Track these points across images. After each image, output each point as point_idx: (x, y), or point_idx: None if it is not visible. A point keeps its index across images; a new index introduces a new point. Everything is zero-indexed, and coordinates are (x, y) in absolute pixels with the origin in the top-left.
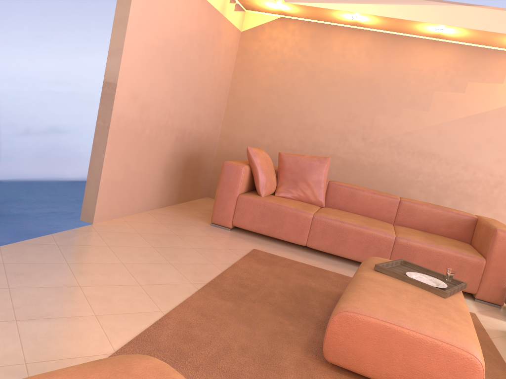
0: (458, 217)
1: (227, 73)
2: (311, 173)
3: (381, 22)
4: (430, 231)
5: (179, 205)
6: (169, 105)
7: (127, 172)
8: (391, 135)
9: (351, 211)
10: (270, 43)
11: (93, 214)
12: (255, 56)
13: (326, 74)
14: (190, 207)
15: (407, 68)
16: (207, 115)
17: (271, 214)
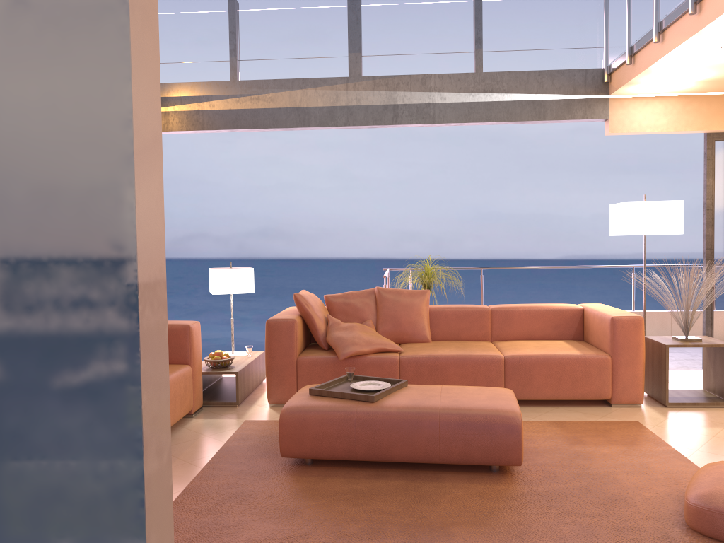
0: None
1: None
2: None
3: None
4: None
5: None
6: None
7: None
8: None
9: None
10: None
11: None
12: None
13: None
14: None
15: None
16: None
17: None
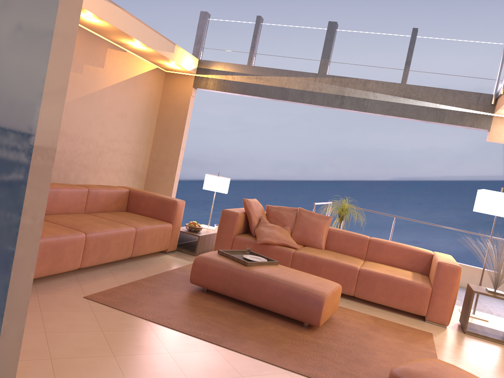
0: (121, 193)
1: None
2: None
3: None
4: (107, 210)
5: None
6: None
7: None
8: None
9: (54, 213)
10: None
11: None
12: None
13: None
14: None
15: None
16: None
17: (51, 251)
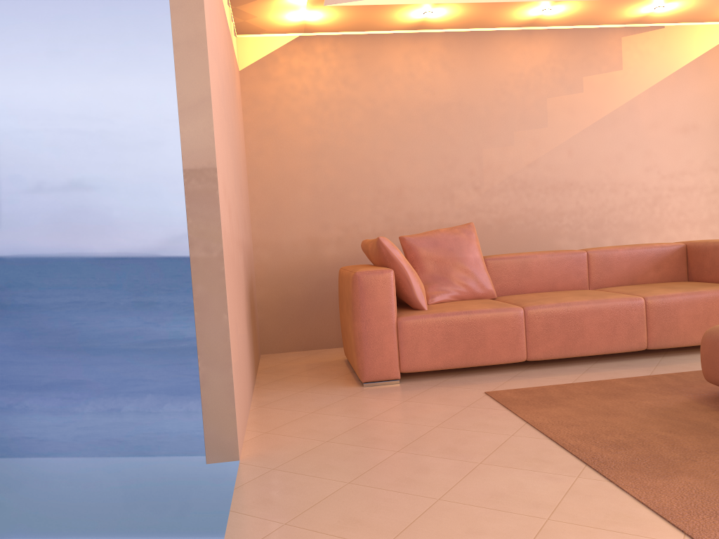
0: (664, 251)
1: (243, 141)
2: (463, 253)
3: (463, 15)
4: (638, 281)
5: (263, 379)
6: (235, 202)
7: (238, 341)
8: (510, 173)
9: (529, 292)
10: (294, 80)
11: (234, 441)
12: (275, 104)
13: (395, 108)
14: (279, 375)
15: (503, 75)
16: (246, 214)
17: (461, 332)
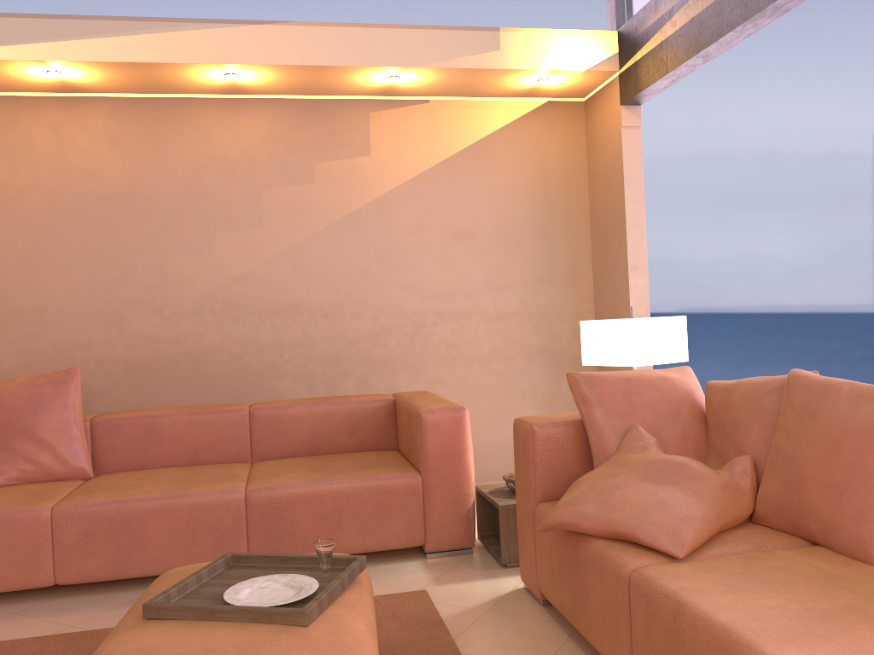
0: (363, 409)
1: None
2: (39, 414)
3: (114, 77)
4: (323, 450)
5: None
6: None
7: None
8: (208, 290)
9: (159, 466)
10: None
11: None
12: None
13: (37, 199)
14: None
15: (199, 158)
16: None
17: None
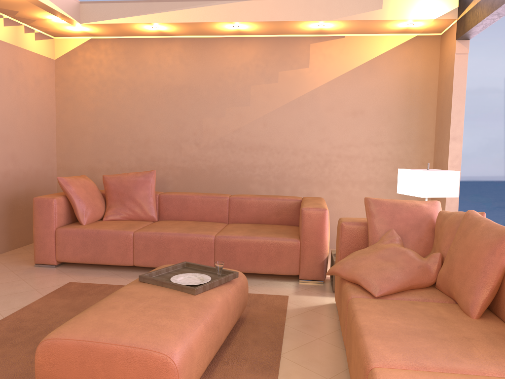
0: (284, 203)
1: (46, 105)
2: (136, 190)
3: (181, 29)
4: (263, 222)
5: (12, 251)
6: None
7: None
8: (221, 136)
9: (186, 219)
10: (86, 66)
11: None
12: (74, 81)
13: (148, 88)
14: (25, 250)
15: (221, 68)
16: (29, 151)
17: (91, 242)
